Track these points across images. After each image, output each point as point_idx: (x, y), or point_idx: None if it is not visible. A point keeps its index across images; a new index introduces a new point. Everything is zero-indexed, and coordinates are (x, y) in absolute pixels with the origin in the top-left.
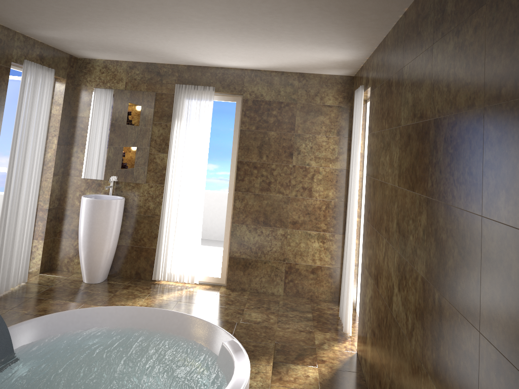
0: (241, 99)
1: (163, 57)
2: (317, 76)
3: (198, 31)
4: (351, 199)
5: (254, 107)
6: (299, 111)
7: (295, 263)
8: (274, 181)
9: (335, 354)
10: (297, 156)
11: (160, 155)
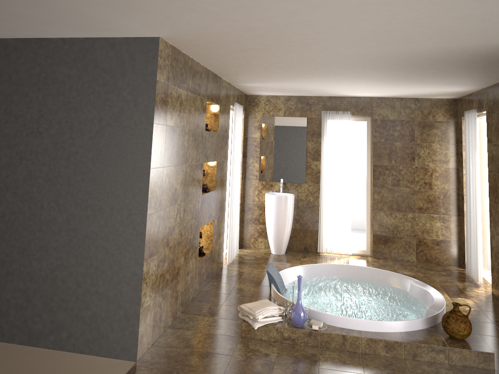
0: (370, 119)
1: (317, 93)
2: (428, 100)
3: (368, 81)
4: (470, 190)
5: (382, 125)
6: (417, 126)
7: (423, 238)
8: (402, 178)
9: (478, 293)
10: (418, 159)
11: (314, 163)
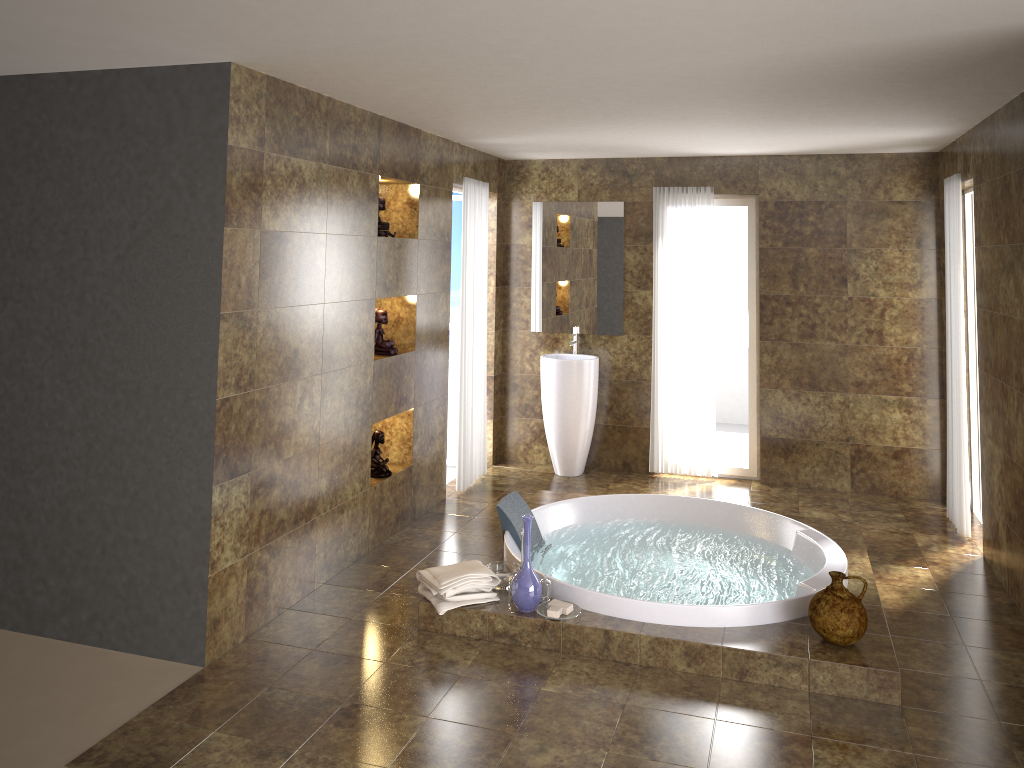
0: (754, 201)
1: (638, 151)
2: (875, 158)
3: (714, 125)
4: (953, 344)
5: (777, 213)
6: (851, 214)
7: (865, 444)
8: (820, 322)
9: (951, 557)
10: (854, 282)
11: (640, 293)
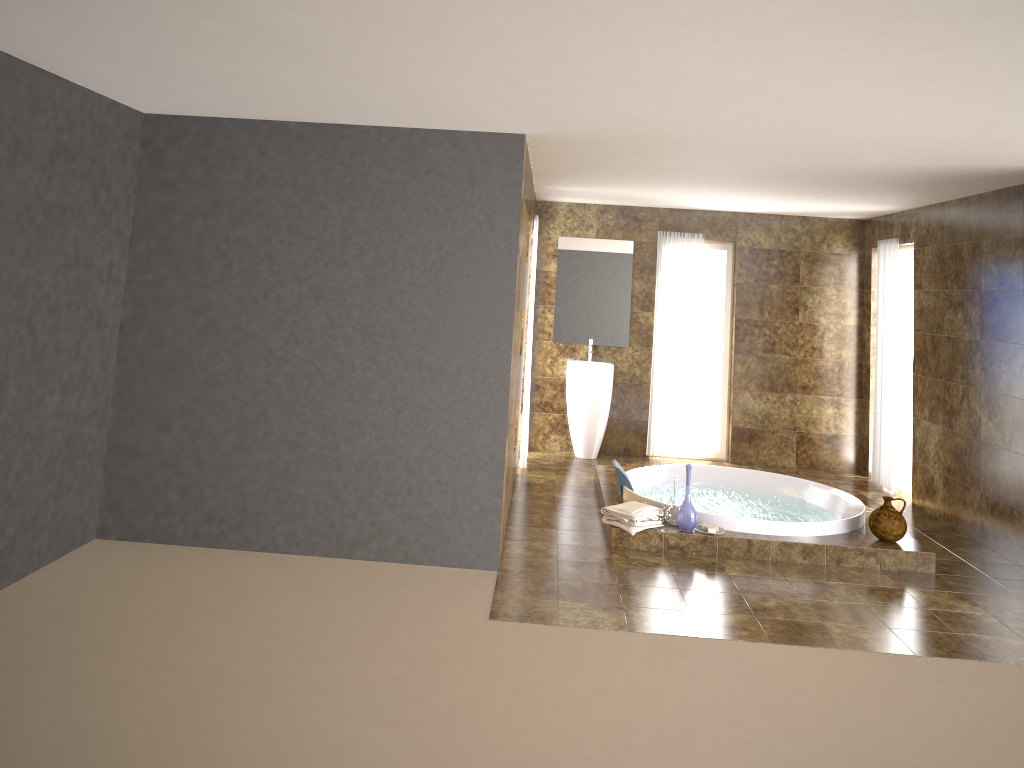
0: (731, 246)
1: (656, 203)
2: (822, 220)
3: (753, 193)
4: (884, 357)
5: (751, 257)
6: (804, 261)
7: (807, 432)
8: (778, 340)
9: (893, 503)
10: (804, 312)
11: (644, 314)
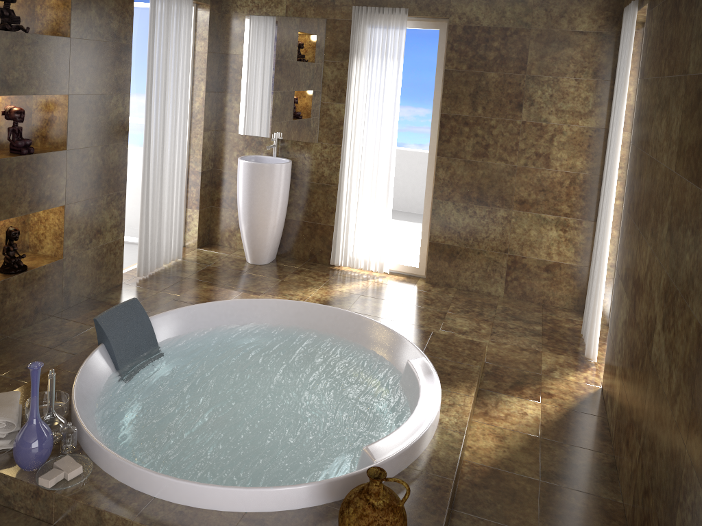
0: (446, 24)
1: None
2: None
3: None
4: (608, 175)
5: (465, 37)
6: (534, 42)
7: (521, 256)
8: (493, 143)
9: (569, 387)
10: (529, 108)
11: (335, 106)
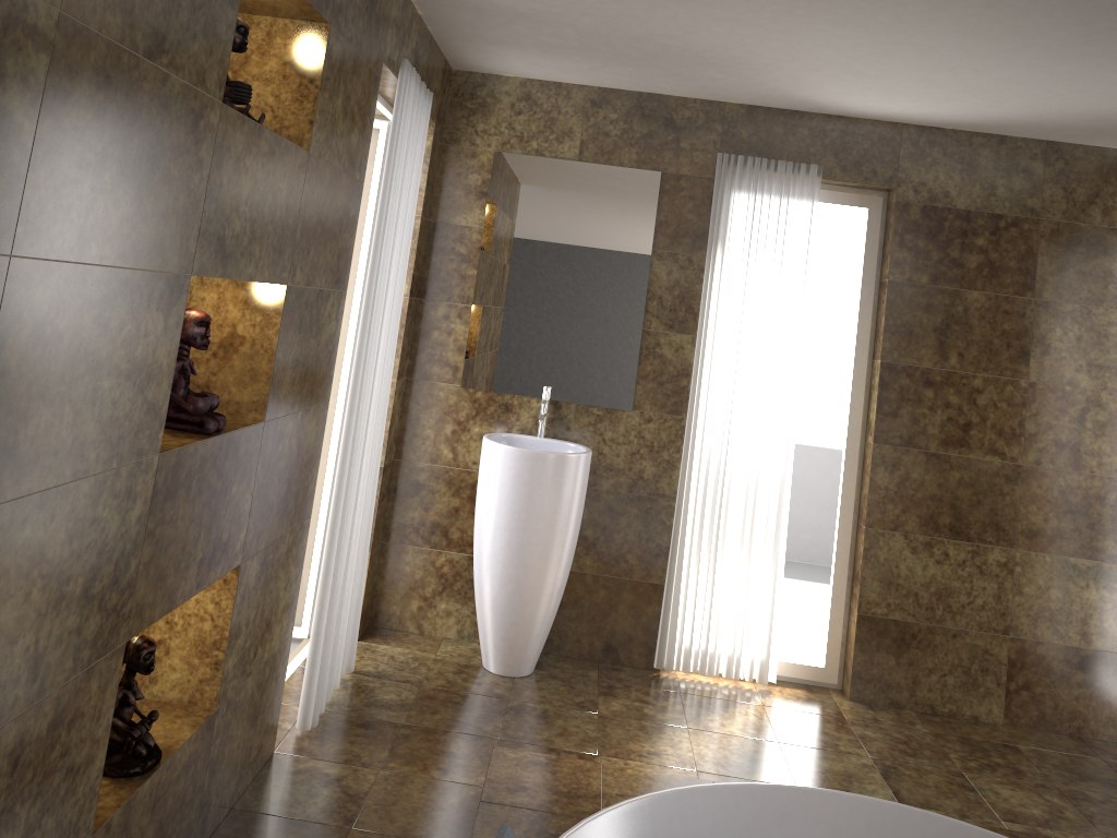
0: (880, 201)
1: (718, 79)
2: (1093, 153)
3: None
4: None
5: (925, 225)
6: (1047, 242)
7: (1035, 640)
8: (979, 421)
9: None
10: (1042, 358)
11: (673, 338)
